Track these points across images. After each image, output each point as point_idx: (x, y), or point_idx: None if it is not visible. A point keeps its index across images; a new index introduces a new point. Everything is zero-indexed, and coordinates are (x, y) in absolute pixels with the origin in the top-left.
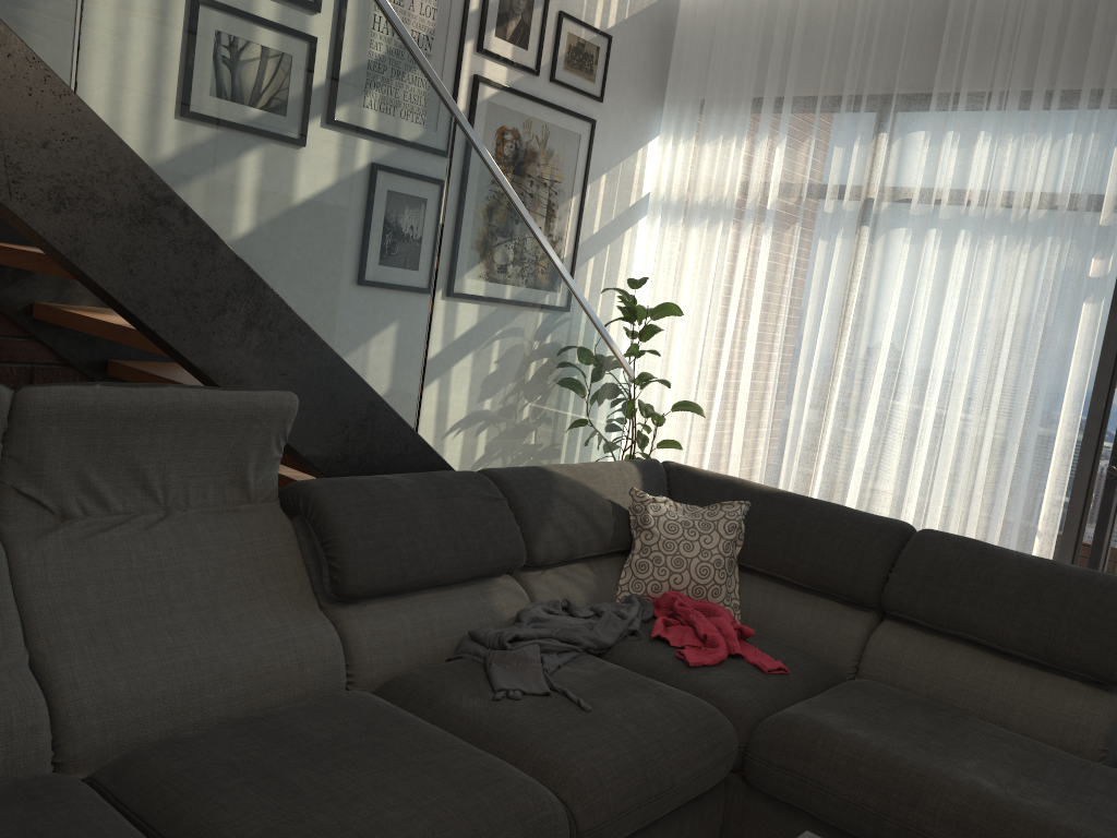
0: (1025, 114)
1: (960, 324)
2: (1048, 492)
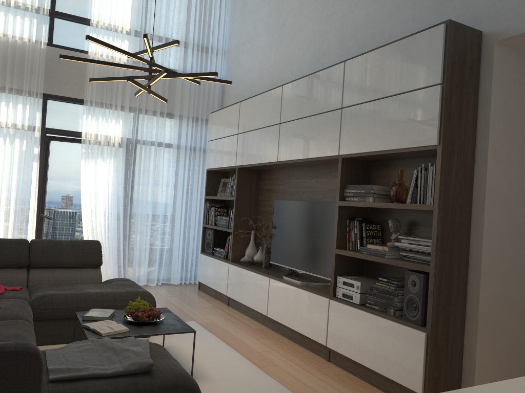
0: (2, 95)
1: None
2: (30, 225)
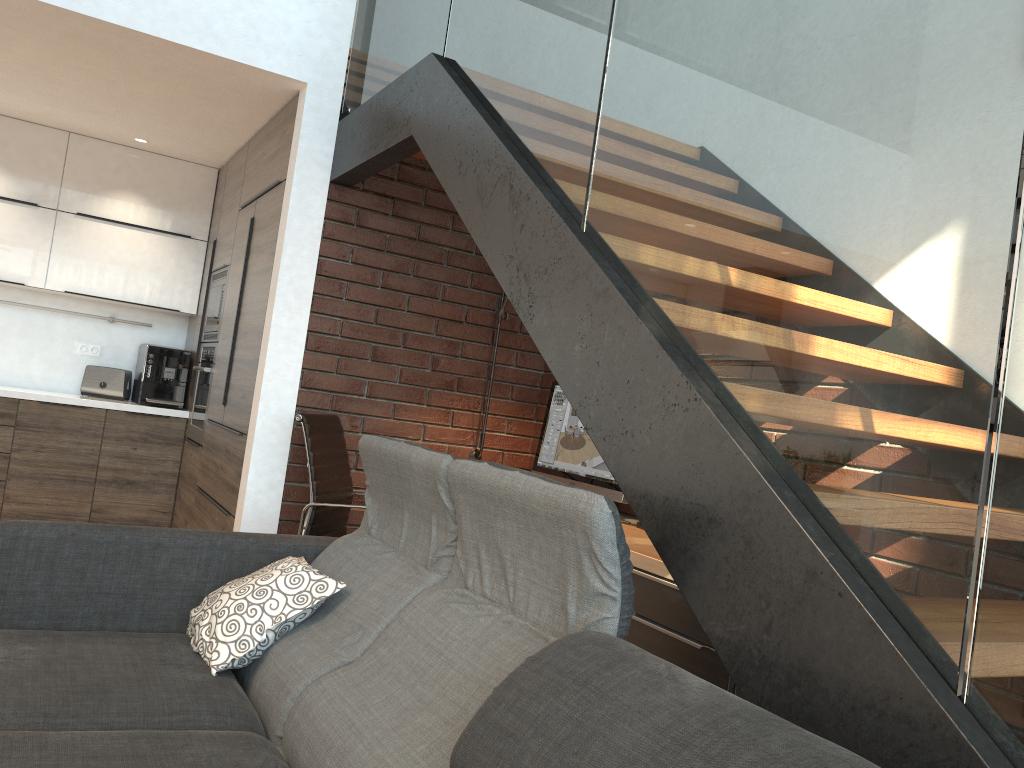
0: None
1: None
2: None
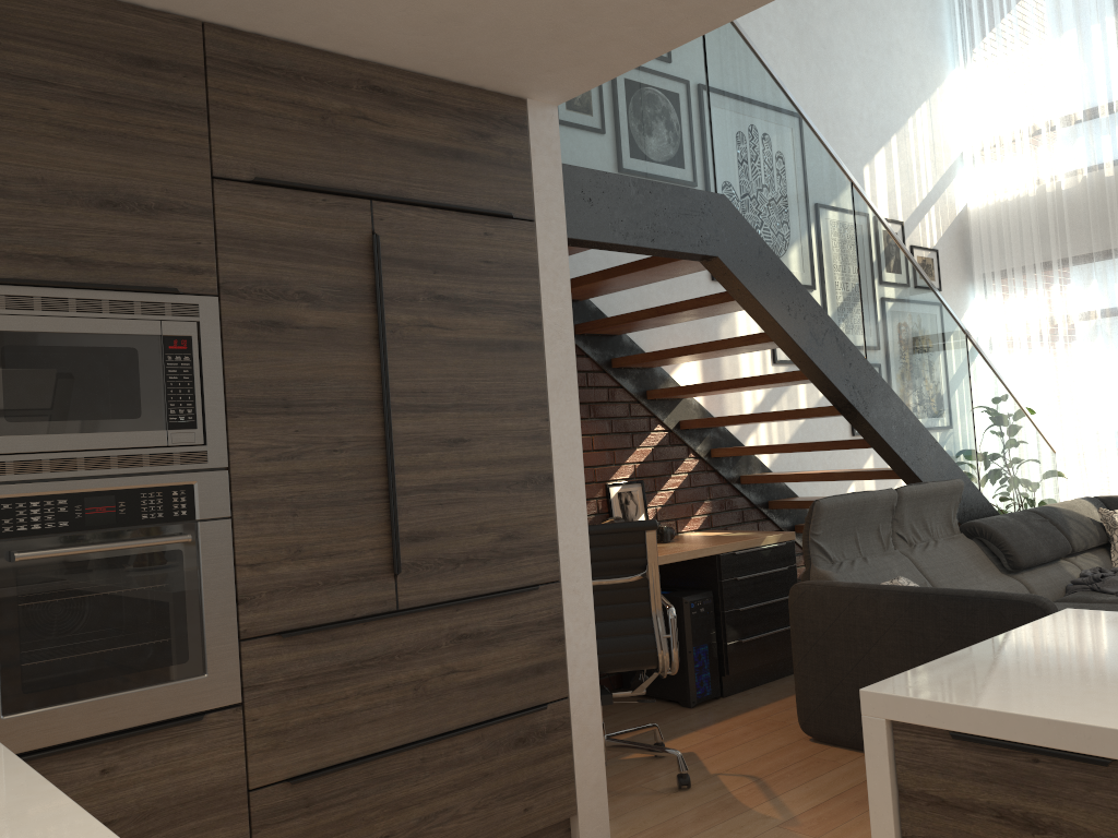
0: None
1: None
2: None
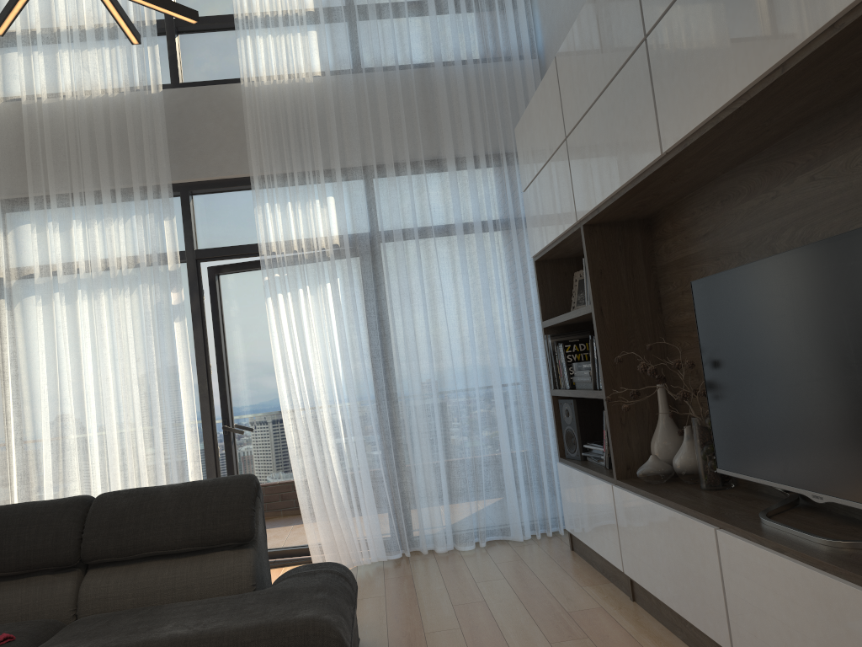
0: (101, 205)
1: (97, 355)
2: (189, 453)
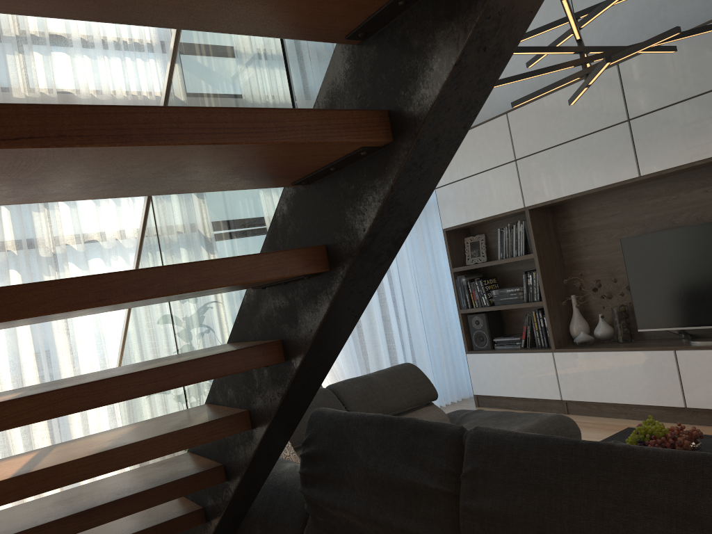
0: None
1: None
2: None
